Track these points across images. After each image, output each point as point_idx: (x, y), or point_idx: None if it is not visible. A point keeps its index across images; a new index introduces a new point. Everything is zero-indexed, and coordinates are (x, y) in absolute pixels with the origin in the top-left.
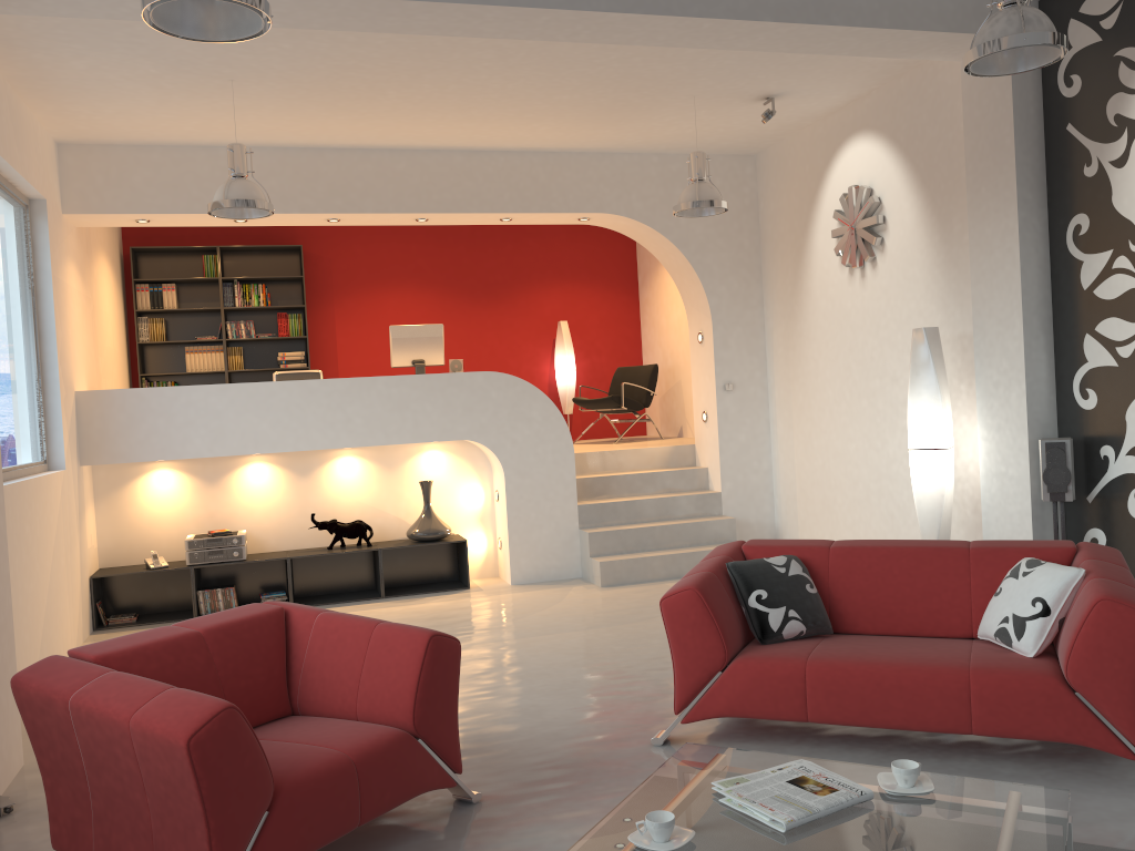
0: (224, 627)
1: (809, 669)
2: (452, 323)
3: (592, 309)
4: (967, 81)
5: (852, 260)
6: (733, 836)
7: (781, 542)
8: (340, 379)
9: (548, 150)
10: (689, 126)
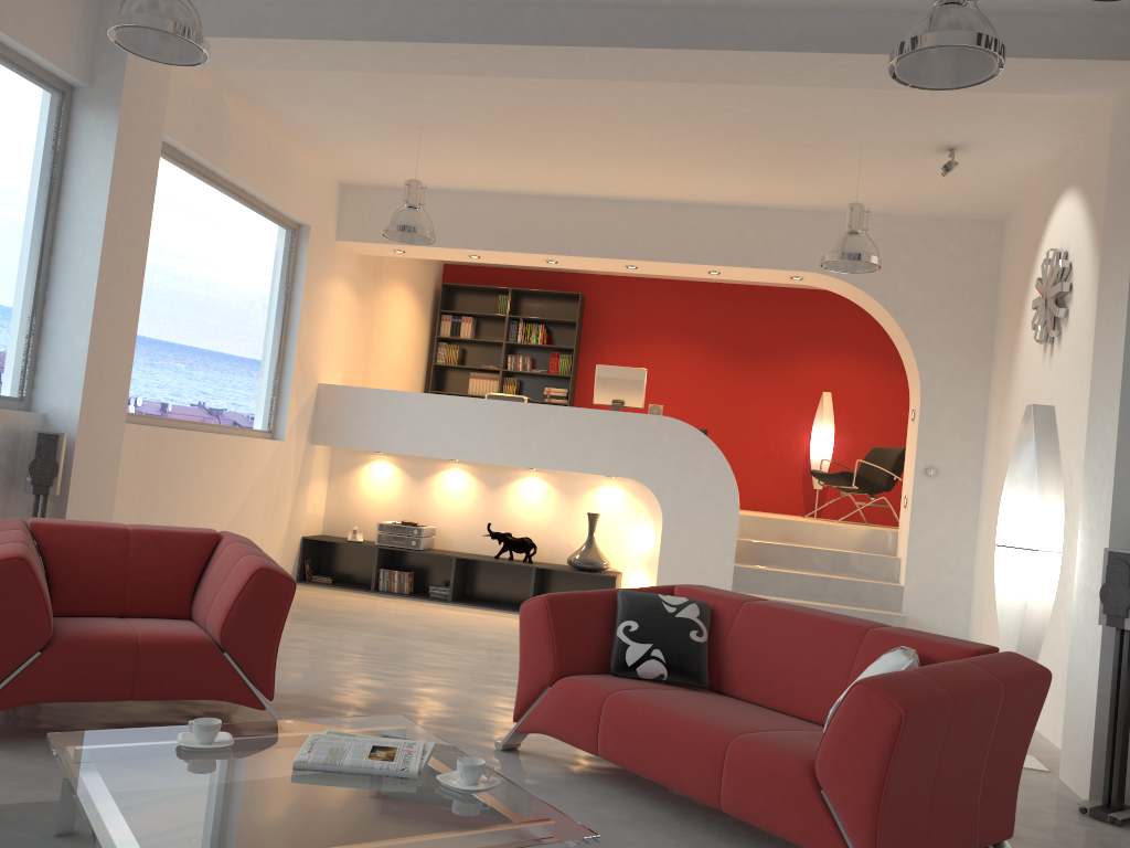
0: (152, 533)
1: (607, 700)
2: (714, 381)
3: (866, 385)
4: (1114, 118)
5: (1040, 334)
6: (257, 759)
7: (715, 590)
8: (525, 403)
9: (758, 205)
10: (890, 183)
